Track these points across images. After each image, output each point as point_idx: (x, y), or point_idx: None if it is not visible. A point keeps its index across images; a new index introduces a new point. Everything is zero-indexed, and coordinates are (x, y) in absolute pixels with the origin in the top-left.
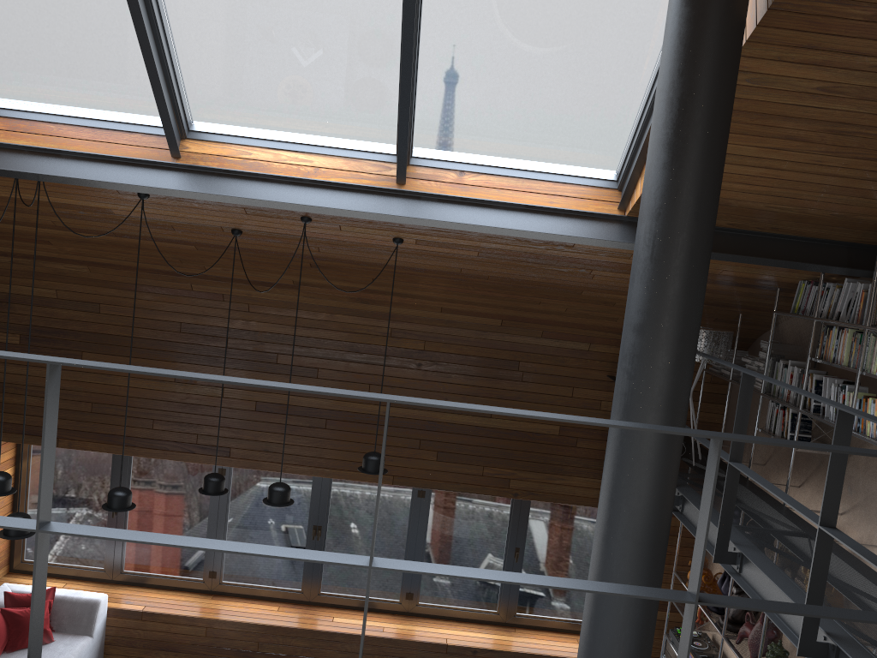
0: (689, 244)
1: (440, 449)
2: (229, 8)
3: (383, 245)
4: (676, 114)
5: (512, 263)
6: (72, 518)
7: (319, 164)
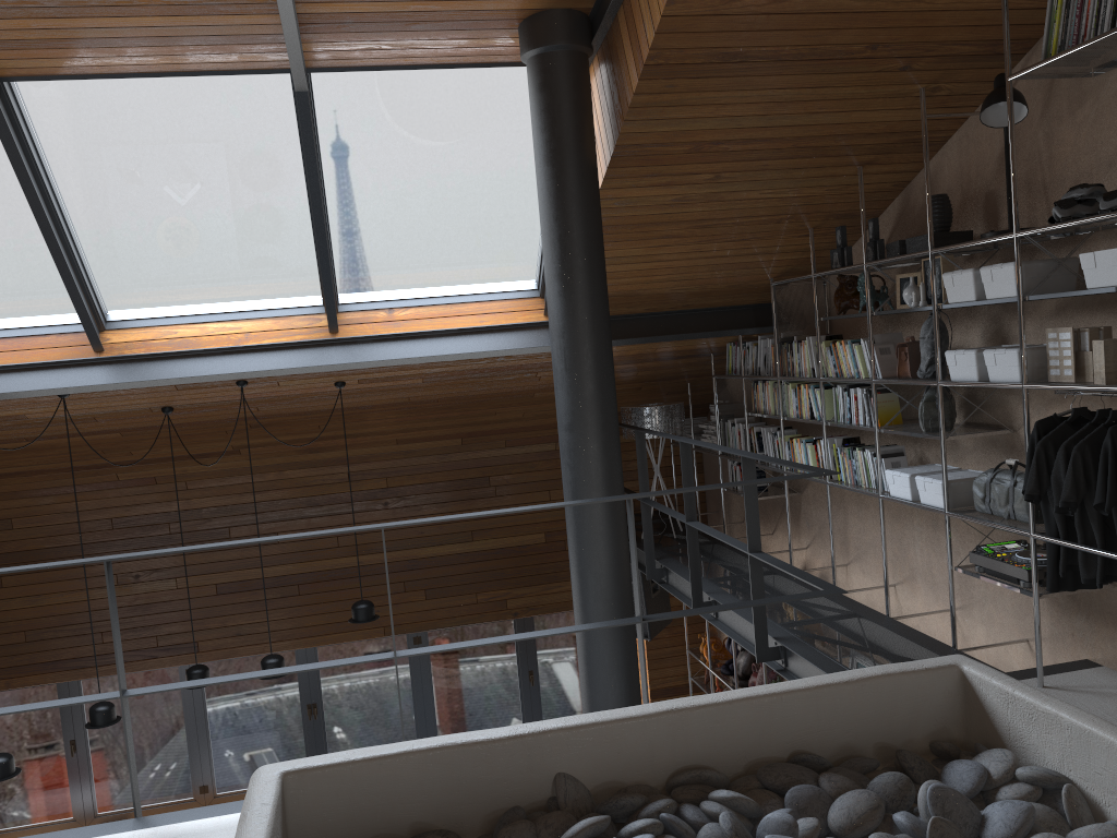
0: (592, 352)
1: (427, 586)
2: (134, 205)
3: (325, 391)
4: (559, 251)
5: (459, 382)
6: (22, 771)
7: (248, 329)
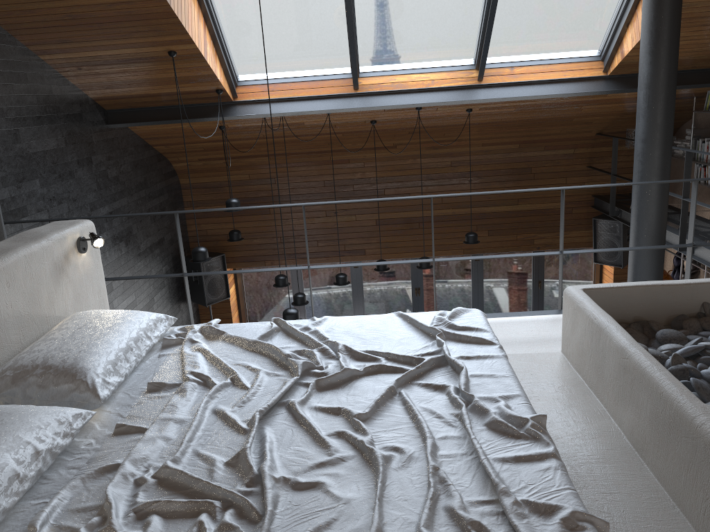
0: (665, 98)
1: (489, 229)
2: (390, 7)
3: (458, 114)
4: (654, 38)
5: (534, 111)
6: (273, 307)
7: (433, 78)
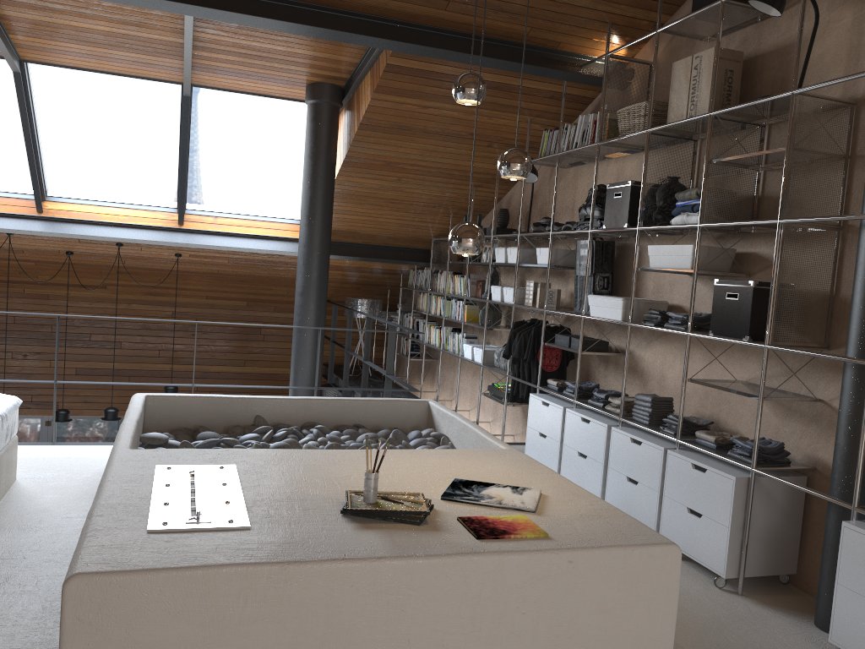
0: (318, 257)
1: (211, 390)
2: (79, 135)
3: (168, 258)
4: (309, 204)
5: (250, 266)
6: None
7: (130, 214)
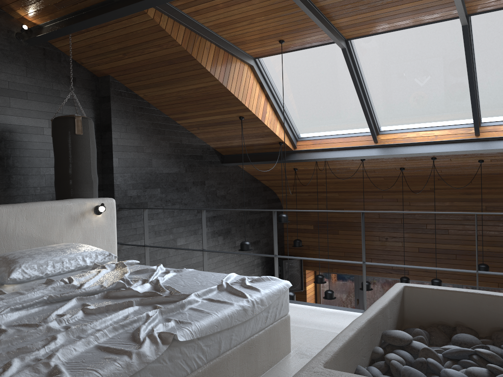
0: None
1: None
2: (392, 83)
3: (473, 164)
4: None
5: None
6: (339, 305)
7: (436, 134)
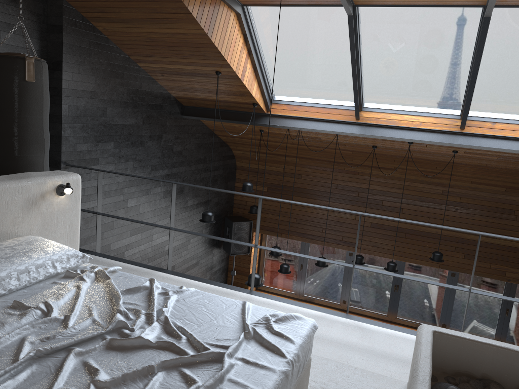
0: None
1: (466, 252)
2: (390, 60)
3: (446, 153)
4: None
5: (516, 162)
6: None
7: (421, 120)
